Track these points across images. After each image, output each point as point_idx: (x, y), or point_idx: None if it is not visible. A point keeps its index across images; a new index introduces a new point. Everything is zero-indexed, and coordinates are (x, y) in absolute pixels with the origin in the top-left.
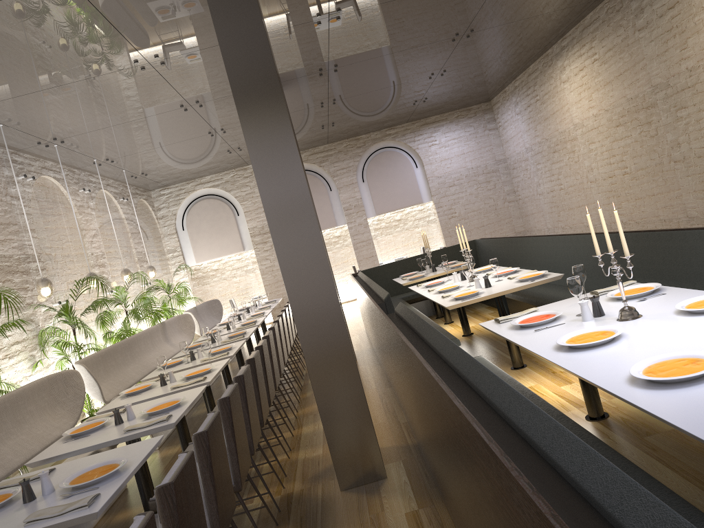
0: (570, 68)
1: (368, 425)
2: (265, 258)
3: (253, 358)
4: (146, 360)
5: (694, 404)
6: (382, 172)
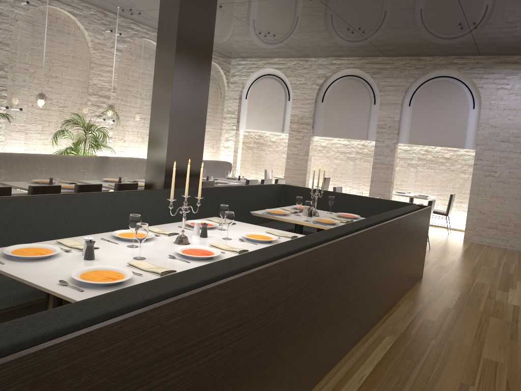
0: None
1: None
2: (294, 145)
3: None
4: (33, 178)
5: None
6: (432, 101)
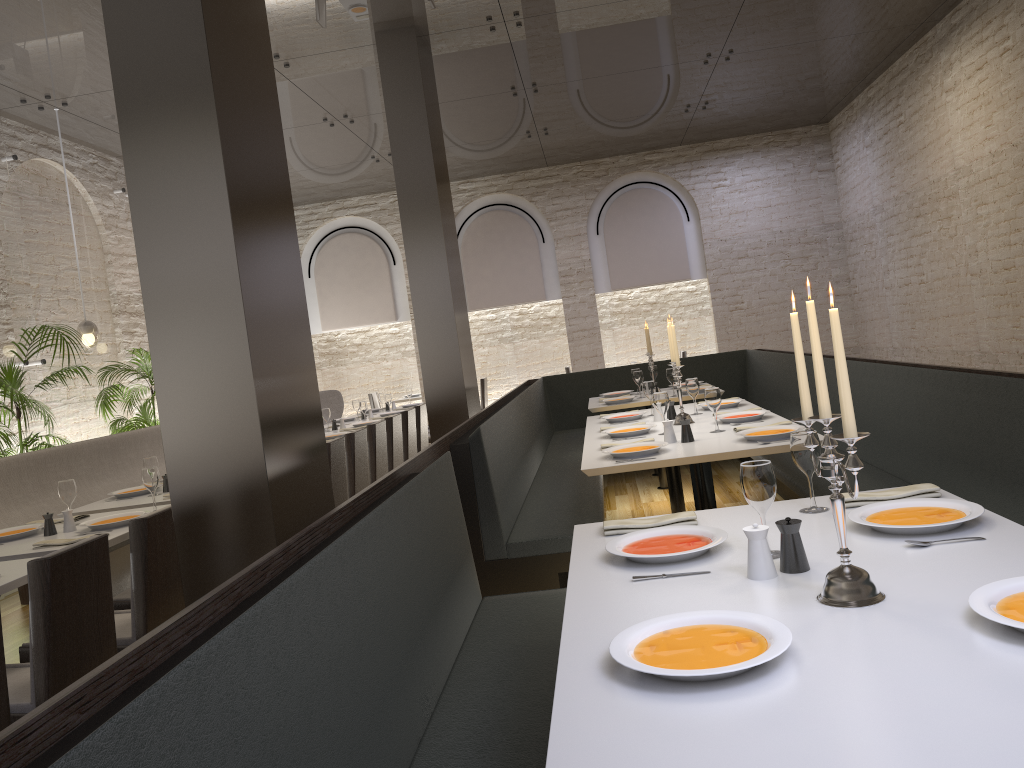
0: (960, 65)
1: None
2: None
3: (145, 519)
4: None
5: None
6: (630, 221)
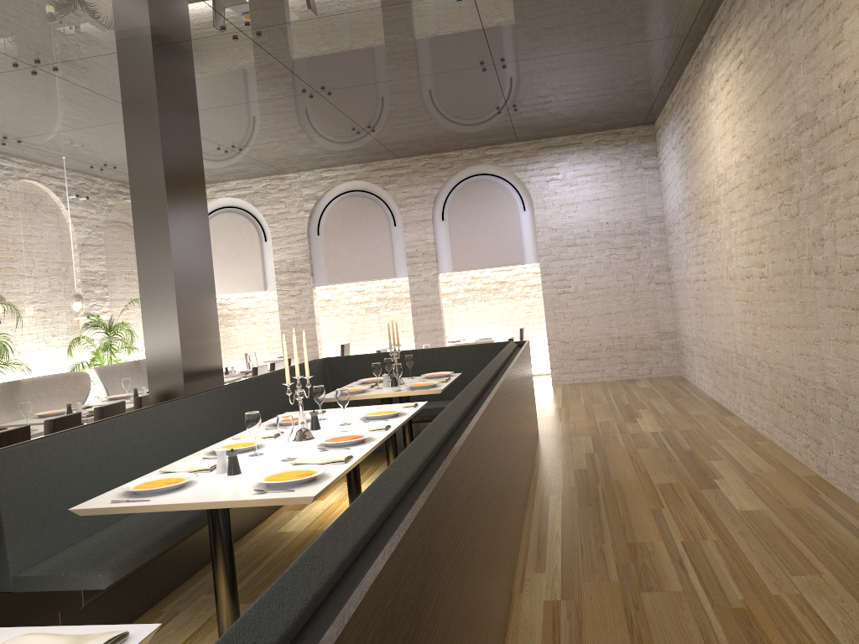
0: (717, 76)
1: None
2: (289, 306)
3: None
4: None
5: None
6: (472, 209)
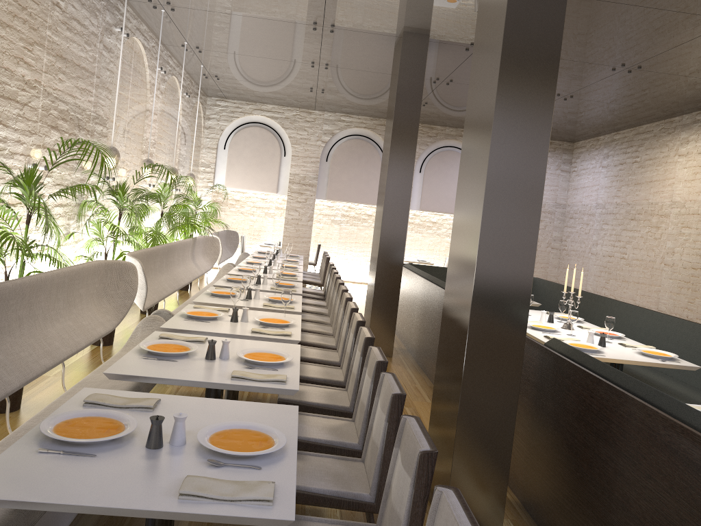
0: (695, 144)
1: (504, 472)
2: (294, 209)
3: (373, 338)
4: (176, 274)
5: None
6: (442, 170)
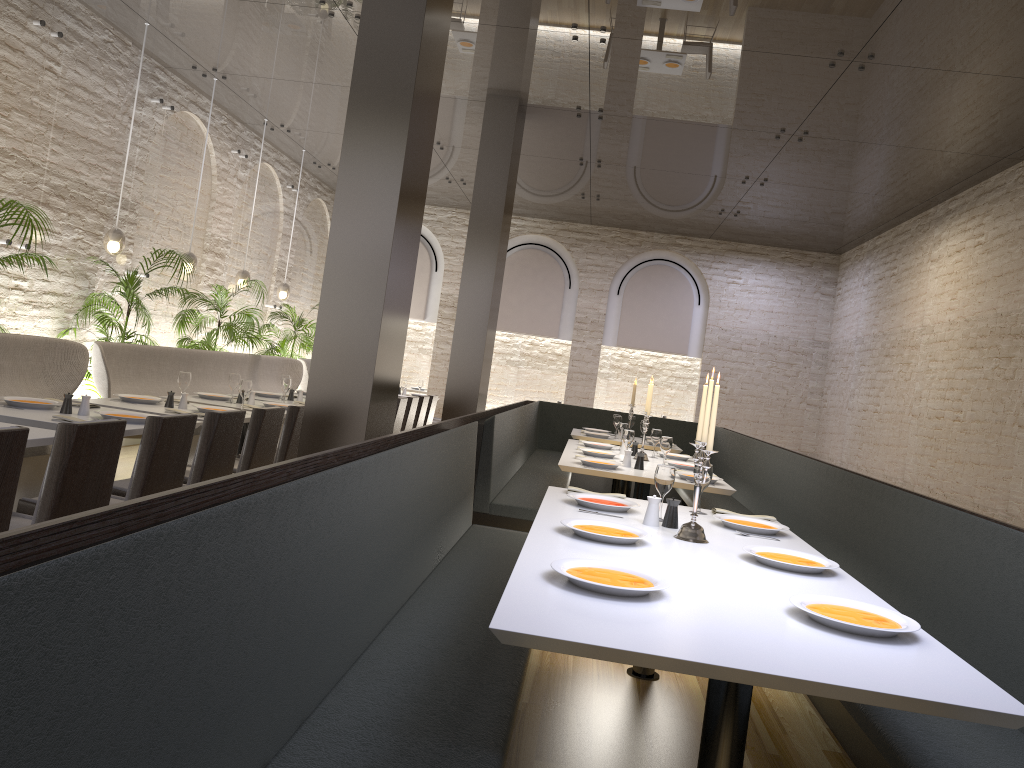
0: (946, 244)
1: None
2: (445, 341)
3: (263, 410)
4: (205, 388)
5: (554, 606)
6: (649, 291)
